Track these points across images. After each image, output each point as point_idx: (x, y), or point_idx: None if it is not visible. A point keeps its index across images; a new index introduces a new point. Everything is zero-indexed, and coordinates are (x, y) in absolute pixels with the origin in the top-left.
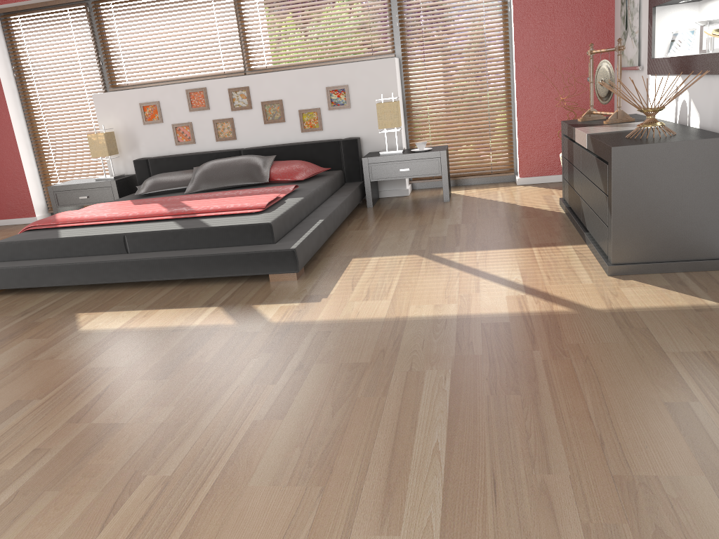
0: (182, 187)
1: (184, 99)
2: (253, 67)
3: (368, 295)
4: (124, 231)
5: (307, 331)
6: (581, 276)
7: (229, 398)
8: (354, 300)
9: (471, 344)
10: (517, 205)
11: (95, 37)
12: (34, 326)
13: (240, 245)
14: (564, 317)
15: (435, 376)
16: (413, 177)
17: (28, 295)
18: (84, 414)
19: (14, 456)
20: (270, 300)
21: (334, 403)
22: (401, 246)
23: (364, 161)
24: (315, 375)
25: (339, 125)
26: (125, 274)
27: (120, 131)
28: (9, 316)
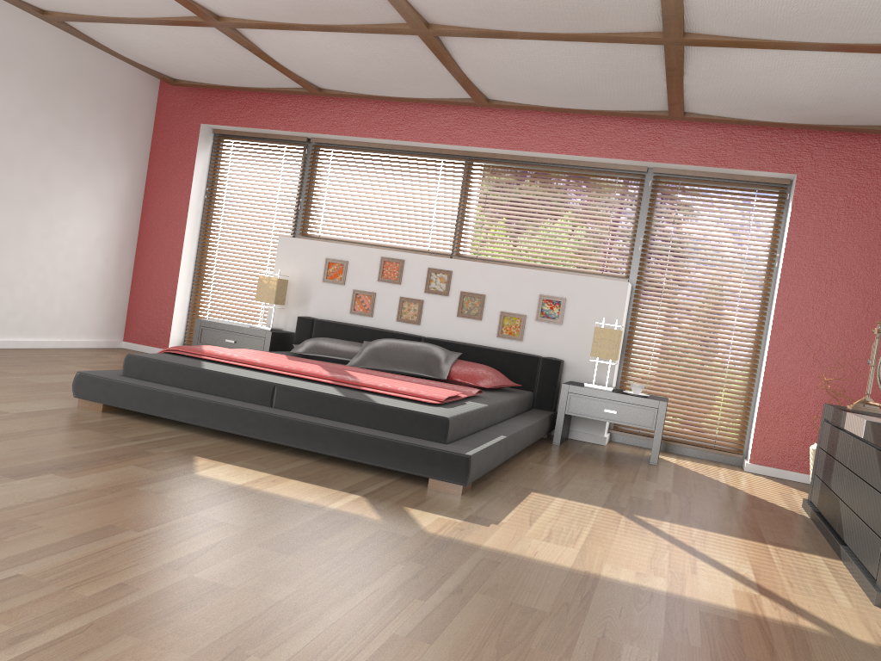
0: (345, 358)
1: (376, 266)
2: (462, 253)
3: (549, 536)
4: (276, 381)
5: (469, 554)
6: (835, 594)
7: (365, 600)
8: (532, 537)
9: (686, 631)
10: (745, 492)
11: (302, 180)
12: (144, 455)
13: (404, 435)
14: (815, 637)
15: (637, 654)
16: (615, 426)
17: (143, 423)
18: (186, 563)
19: (95, 583)
20: (426, 507)
21: (500, 646)
22: (594, 496)
23: (563, 388)
24: (477, 606)
25: (543, 340)
26: (261, 429)
27: (294, 282)
28: (118, 437)
